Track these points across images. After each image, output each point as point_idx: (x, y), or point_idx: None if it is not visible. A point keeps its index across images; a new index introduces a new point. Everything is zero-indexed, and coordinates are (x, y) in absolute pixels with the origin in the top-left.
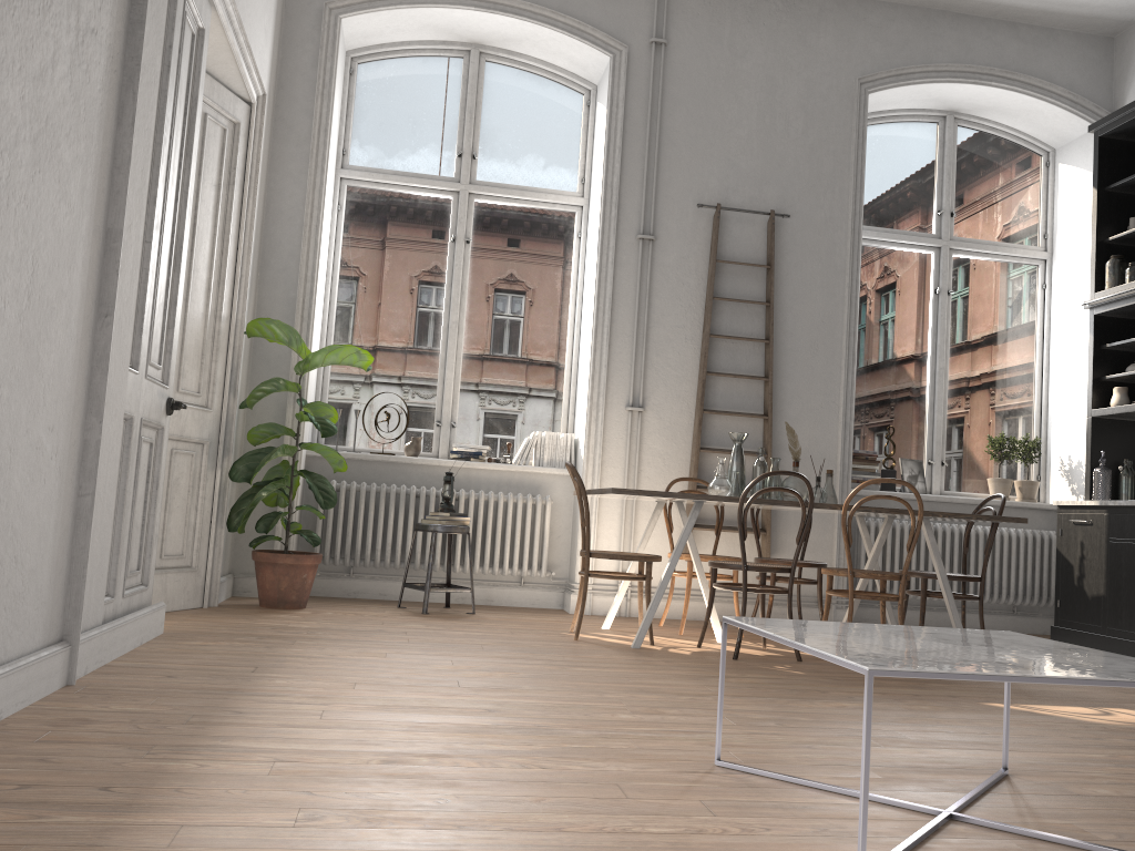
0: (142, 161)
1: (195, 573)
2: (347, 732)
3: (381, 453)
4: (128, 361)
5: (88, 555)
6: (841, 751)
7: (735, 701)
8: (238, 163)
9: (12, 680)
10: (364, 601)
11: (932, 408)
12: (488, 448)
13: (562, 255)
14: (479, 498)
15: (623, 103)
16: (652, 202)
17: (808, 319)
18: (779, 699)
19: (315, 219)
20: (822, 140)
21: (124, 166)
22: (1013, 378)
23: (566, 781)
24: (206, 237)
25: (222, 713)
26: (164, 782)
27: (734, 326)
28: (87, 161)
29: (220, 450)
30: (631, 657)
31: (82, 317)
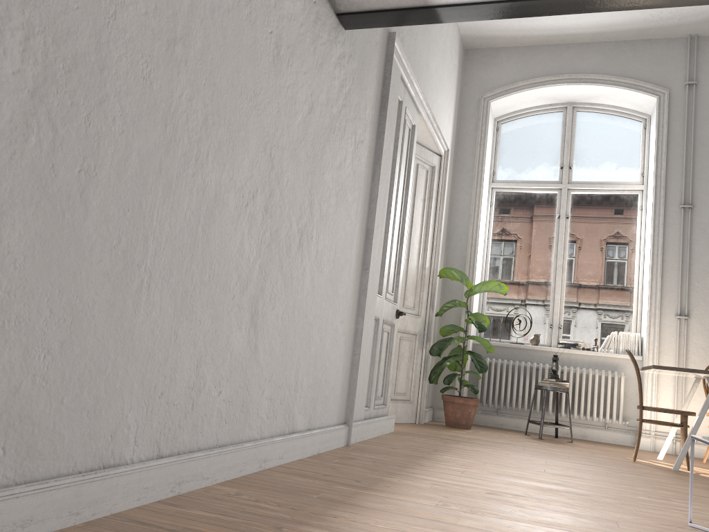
0: (383, 195)
1: (411, 404)
2: (473, 480)
3: (515, 343)
4: (376, 291)
5: (356, 383)
6: None
7: None
8: (434, 187)
9: (323, 436)
10: (505, 429)
11: None
12: (581, 341)
13: (629, 221)
14: (576, 371)
15: (666, 124)
16: (689, 183)
17: None
18: None
19: (476, 212)
20: None
21: (375, 199)
22: None
23: (586, 516)
24: (418, 227)
25: (414, 464)
26: (382, 483)
27: None
28: (358, 199)
29: (424, 338)
30: (668, 474)
31: (355, 270)
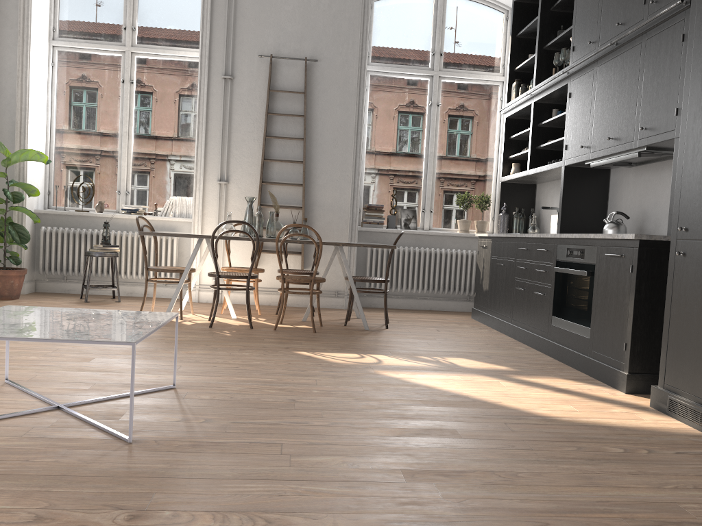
0: None
1: None
2: None
3: (80, 211)
4: None
5: None
6: (108, 376)
7: (130, 350)
8: None
9: None
10: (69, 295)
11: (426, 177)
12: (142, 207)
13: (191, 89)
14: (134, 236)
15: None
16: (230, 55)
17: (331, 125)
18: (163, 349)
19: (25, 73)
20: (341, 10)
21: None
22: (480, 157)
23: None
24: None
25: None
26: None
27: (284, 130)
28: None
29: None
30: None
31: None
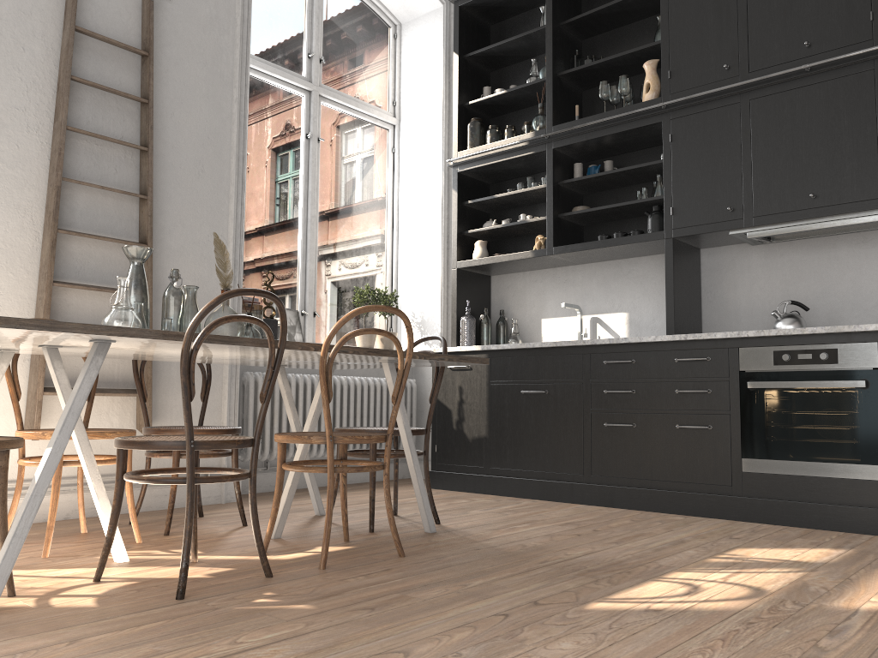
0: None
1: None
2: None
3: None
4: None
5: None
6: None
7: None
8: None
9: None
10: None
11: (305, 257)
12: None
13: None
14: None
15: None
16: None
17: (193, 132)
18: None
19: None
20: None
21: None
22: (371, 234)
23: None
24: None
25: None
26: None
27: (99, 123)
28: None
29: None
30: None
31: None
